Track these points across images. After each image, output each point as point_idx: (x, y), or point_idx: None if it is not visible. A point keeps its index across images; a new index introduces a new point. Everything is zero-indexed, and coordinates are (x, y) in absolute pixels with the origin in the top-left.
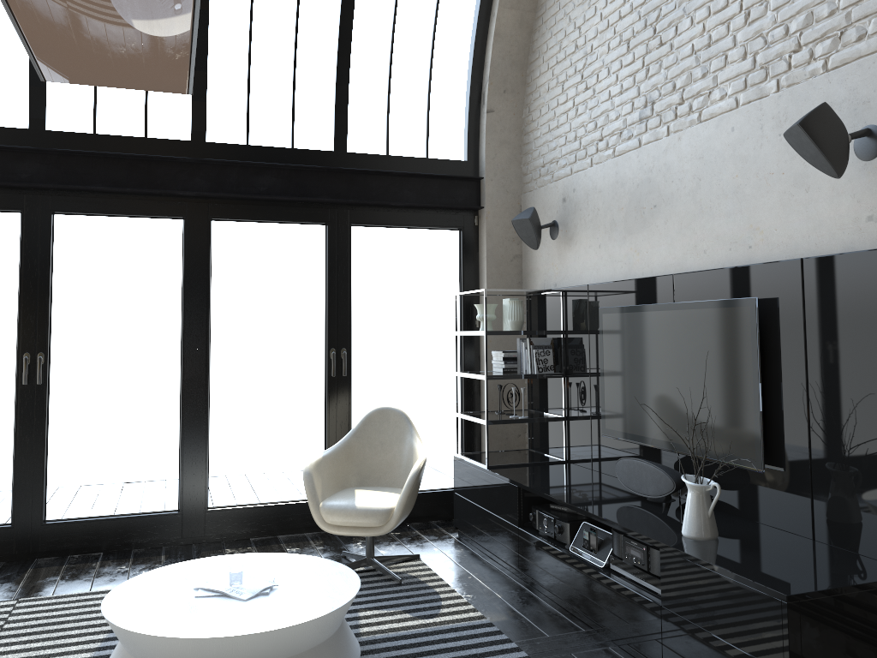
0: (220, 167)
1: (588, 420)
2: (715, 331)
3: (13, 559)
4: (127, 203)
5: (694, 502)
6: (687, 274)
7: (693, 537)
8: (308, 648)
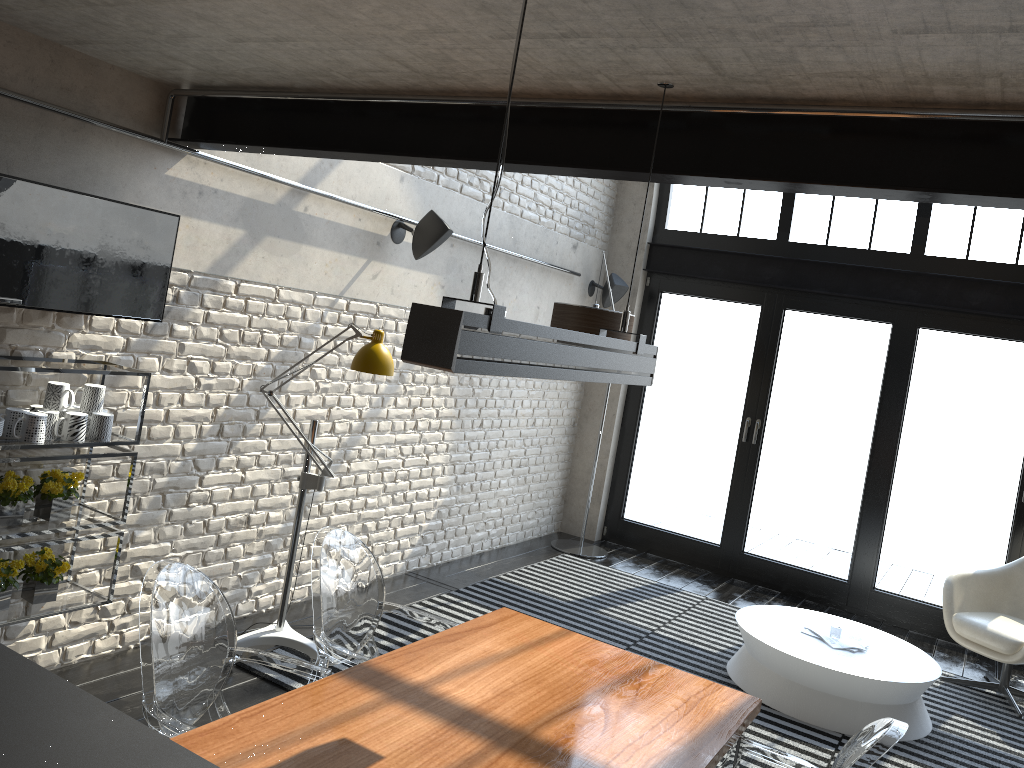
0: (933, 279)
1: None
2: None
3: (716, 571)
4: (843, 306)
5: None
6: None
7: None
8: (868, 701)
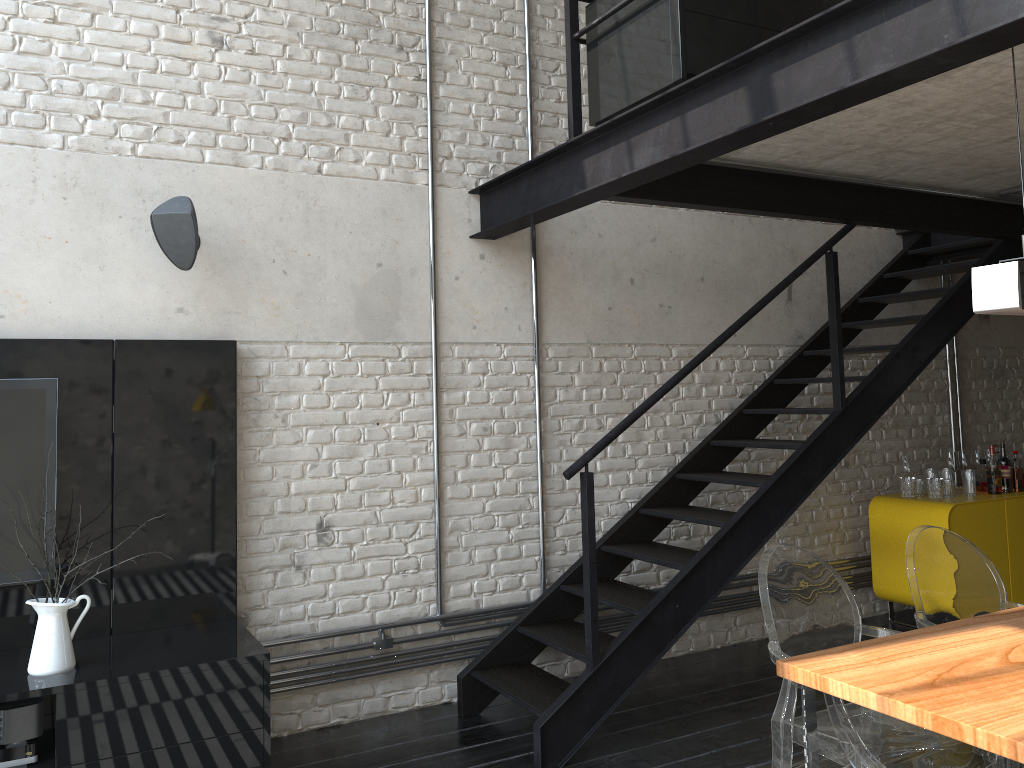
0: None
1: None
2: None
3: None
4: None
5: (61, 627)
6: None
7: (65, 669)
8: None
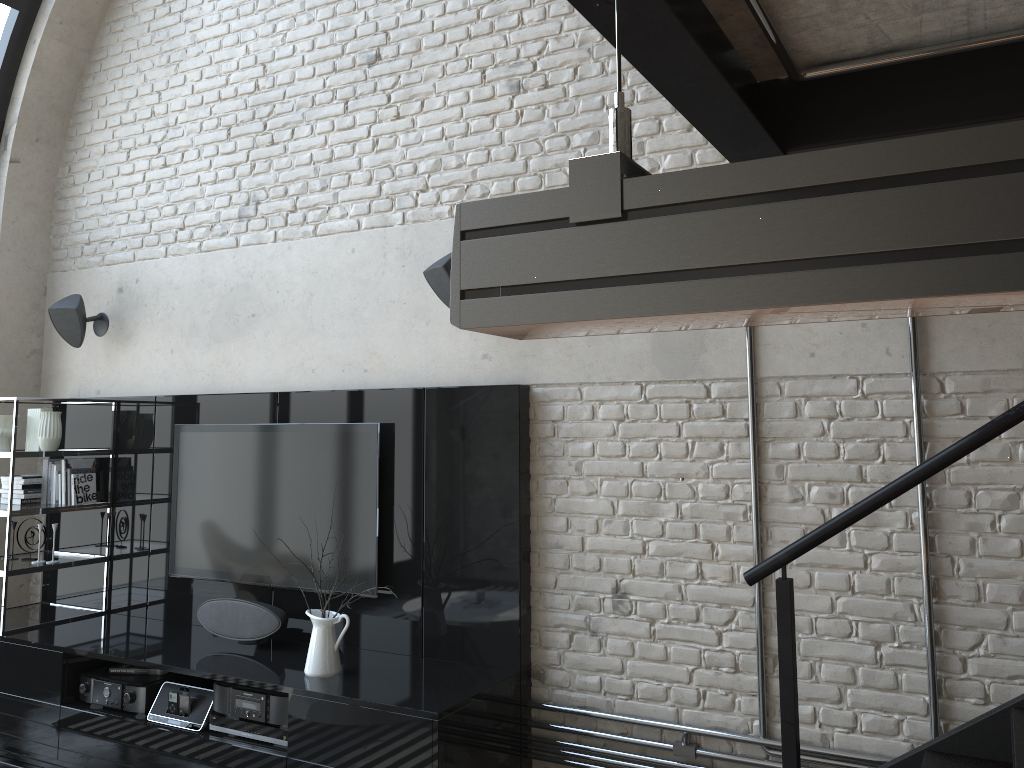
0: None
1: (146, 558)
2: (330, 455)
3: None
4: None
5: (321, 638)
6: (295, 393)
7: (320, 675)
8: None
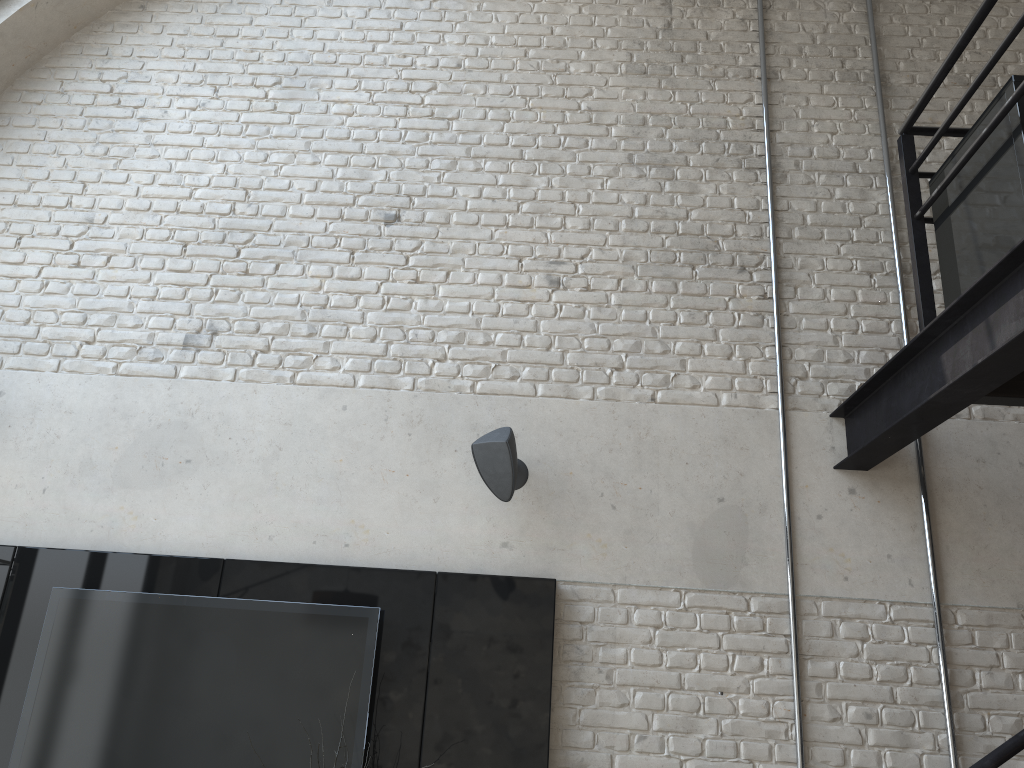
0: None
1: None
2: (306, 643)
3: None
4: None
5: None
6: (252, 563)
7: None
8: None
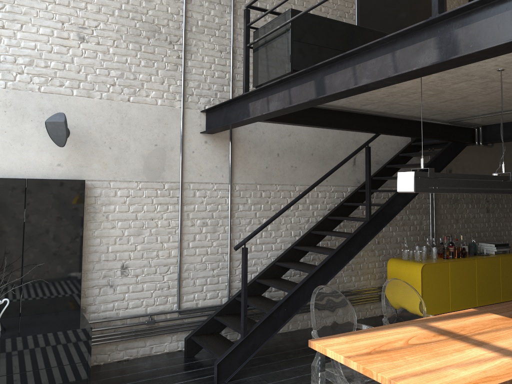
0: None
1: None
2: None
3: None
4: None
5: None
6: None
7: None
8: None
